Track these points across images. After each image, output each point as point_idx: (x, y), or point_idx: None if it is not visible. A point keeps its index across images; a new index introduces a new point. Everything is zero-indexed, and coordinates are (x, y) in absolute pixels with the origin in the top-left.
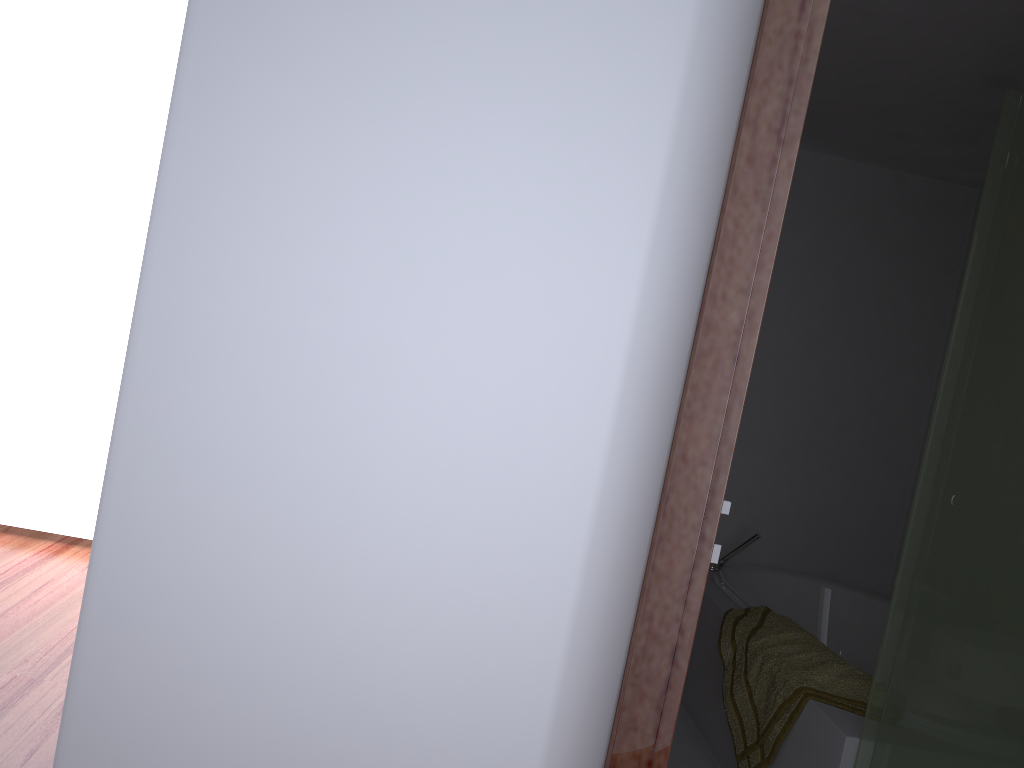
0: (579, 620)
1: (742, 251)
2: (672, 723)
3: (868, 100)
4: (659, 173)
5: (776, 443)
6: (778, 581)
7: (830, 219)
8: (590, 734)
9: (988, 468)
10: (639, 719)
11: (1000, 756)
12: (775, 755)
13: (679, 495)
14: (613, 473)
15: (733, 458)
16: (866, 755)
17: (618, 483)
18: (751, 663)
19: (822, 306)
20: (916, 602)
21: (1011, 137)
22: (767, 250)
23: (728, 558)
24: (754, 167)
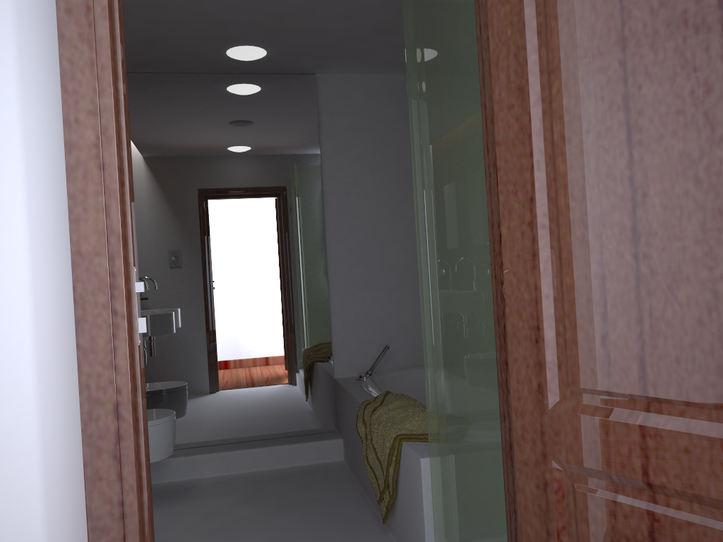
0: (44, 407)
1: (82, 82)
2: (132, 466)
3: (363, 23)
4: (11, 40)
5: (389, 280)
6: (413, 375)
7: (383, 117)
8: (80, 496)
9: (446, 236)
10: (102, 470)
11: (489, 433)
12: (395, 491)
13: (84, 283)
14: (40, 283)
15: (362, 298)
16: (437, 467)
17: (46, 290)
18: (373, 431)
19: (394, 178)
20: (437, 347)
21: (413, 9)
22: (104, 78)
23: (373, 368)
24: (73, 16)
